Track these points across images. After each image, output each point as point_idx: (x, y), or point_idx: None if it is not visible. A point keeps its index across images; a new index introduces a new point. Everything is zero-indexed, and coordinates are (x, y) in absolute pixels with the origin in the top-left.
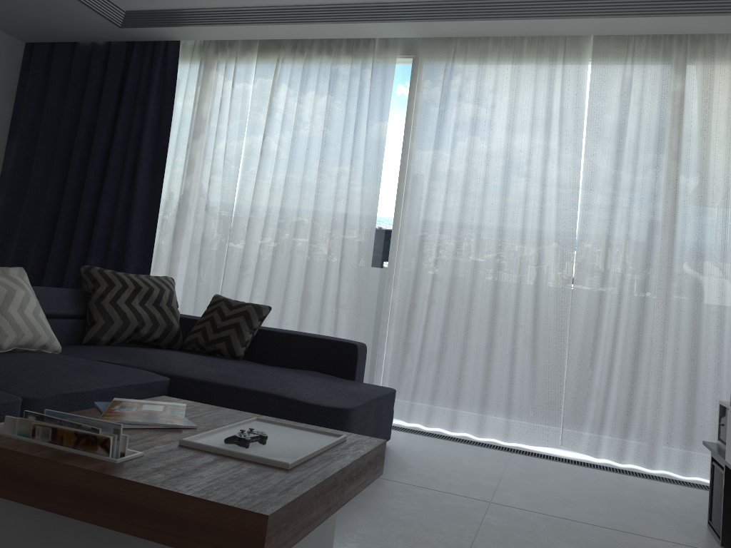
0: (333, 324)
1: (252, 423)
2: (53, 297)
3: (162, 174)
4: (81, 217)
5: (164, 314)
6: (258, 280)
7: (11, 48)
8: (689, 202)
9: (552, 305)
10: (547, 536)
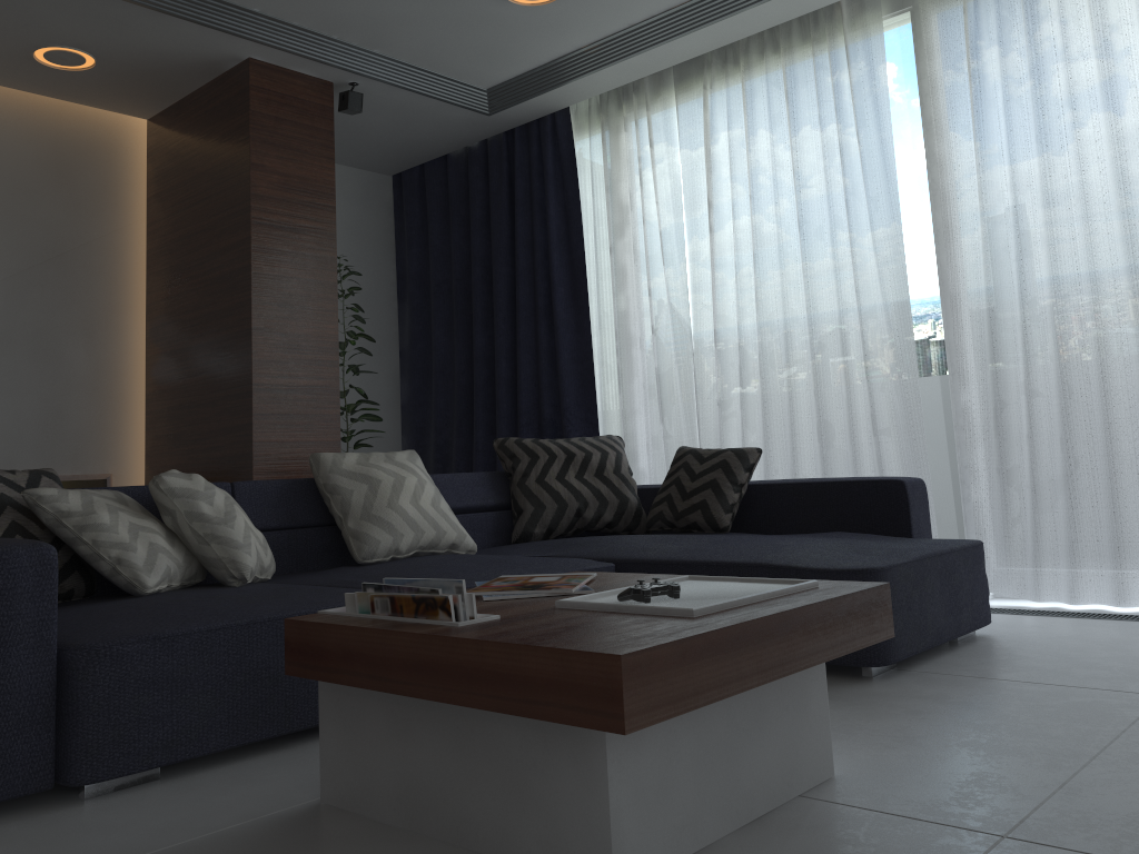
0: (875, 462)
1: (679, 582)
2: (463, 486)
3: (585, 298)
4: (498, 383)
5: (612, 486)
6: (748, 418)
7: (377, 188)
8: None
9: None
10: None
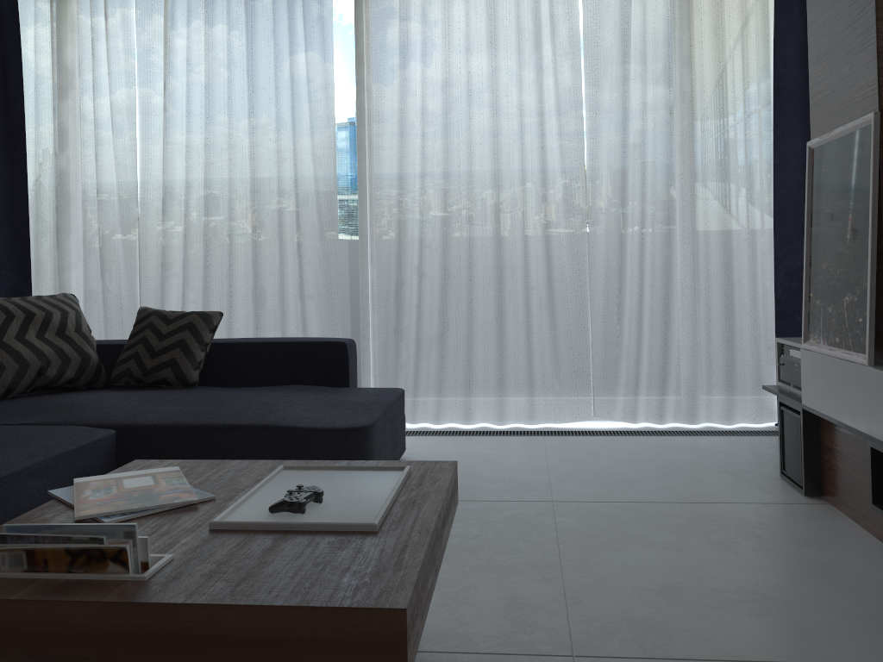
0: (299, 320)
1: (282, 475)
2: None
3: (23, 153)
4: None
5: (75, 344)
6: (190, 279)
7: None
8: (707, 116)
9: (567, 257)
10: (632, 527)
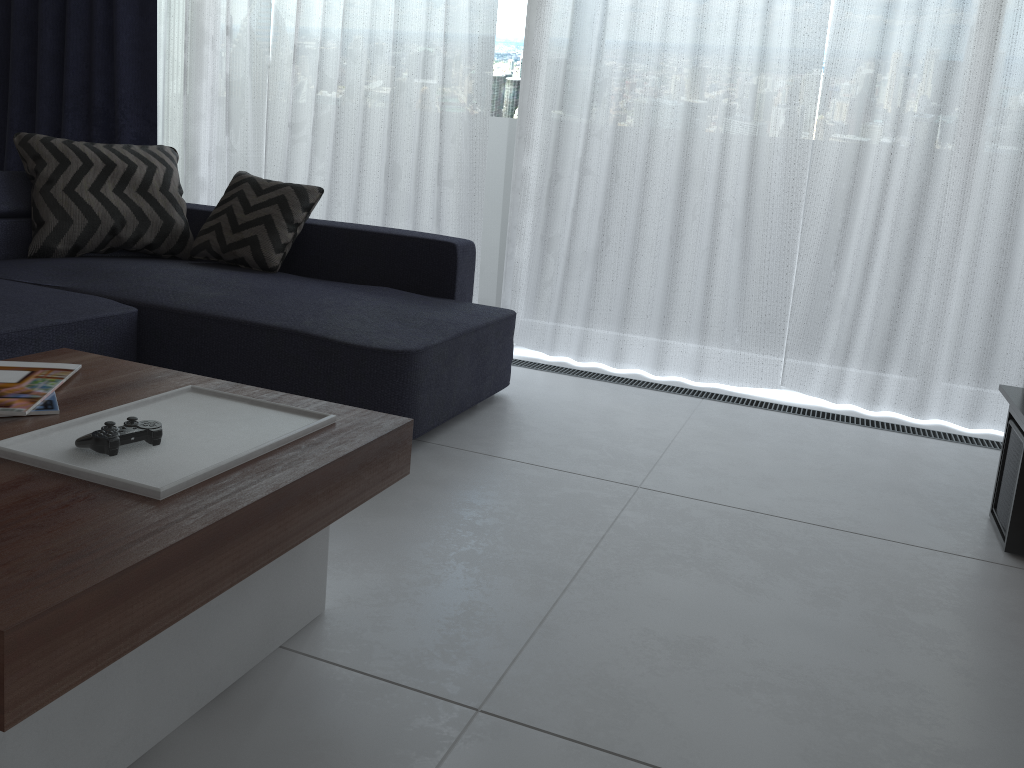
0: (435, 211)
1: (176, 398)
2: None
3: None
4: (41, 56)
5: (157, 205)
6: (319, 146)
7: None
8: None
9: (779, 169)
10: (714, 545)
